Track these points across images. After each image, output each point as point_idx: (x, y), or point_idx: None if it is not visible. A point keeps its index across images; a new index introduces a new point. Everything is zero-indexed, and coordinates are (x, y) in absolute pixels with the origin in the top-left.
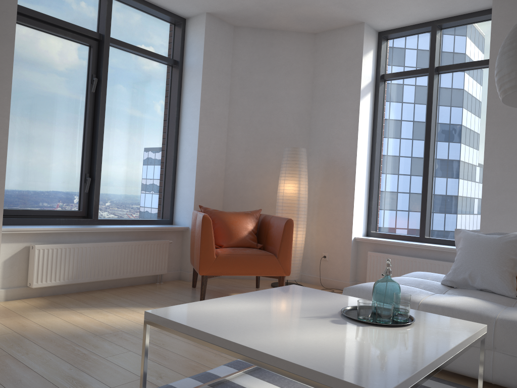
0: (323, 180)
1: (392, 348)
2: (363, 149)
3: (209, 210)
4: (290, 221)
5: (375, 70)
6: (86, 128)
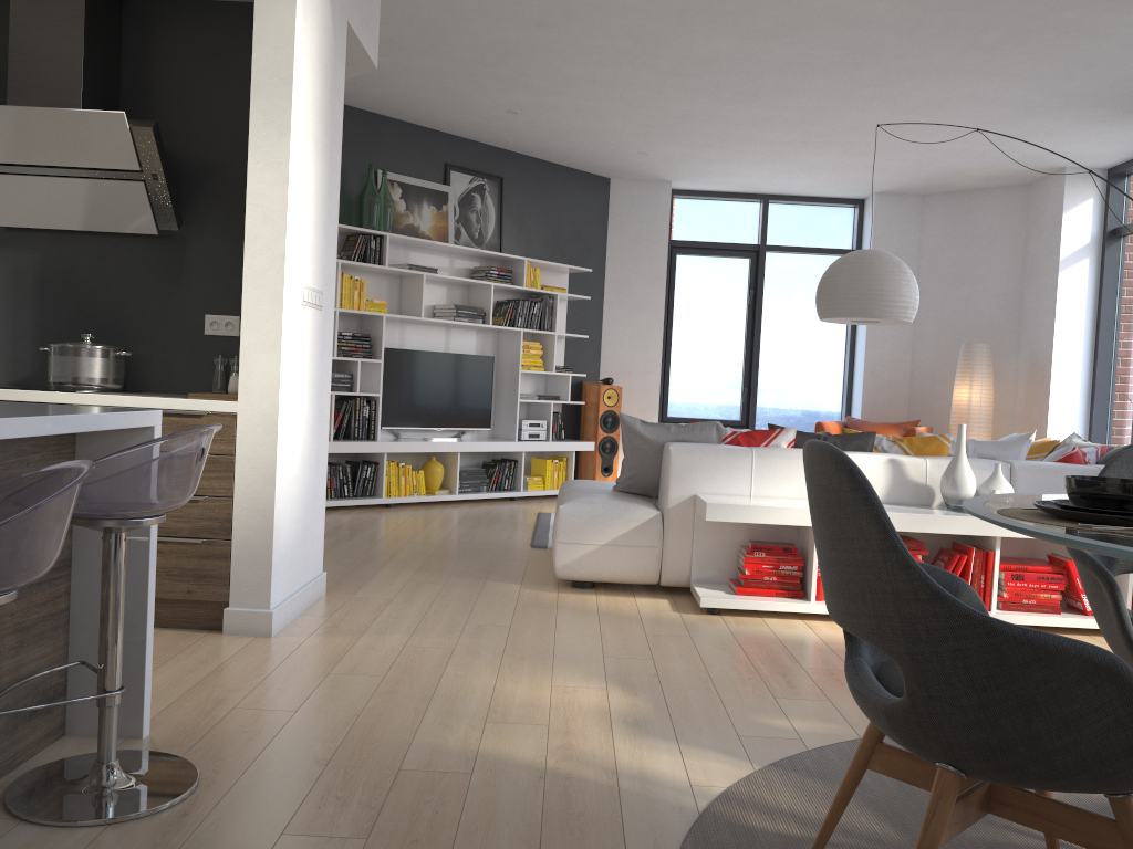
0: (1026, 383)
1: None
2: (1071, 339)
3: (850, 420)
4: (911, 430)
5: (1101, 225)
6: (745, 339)
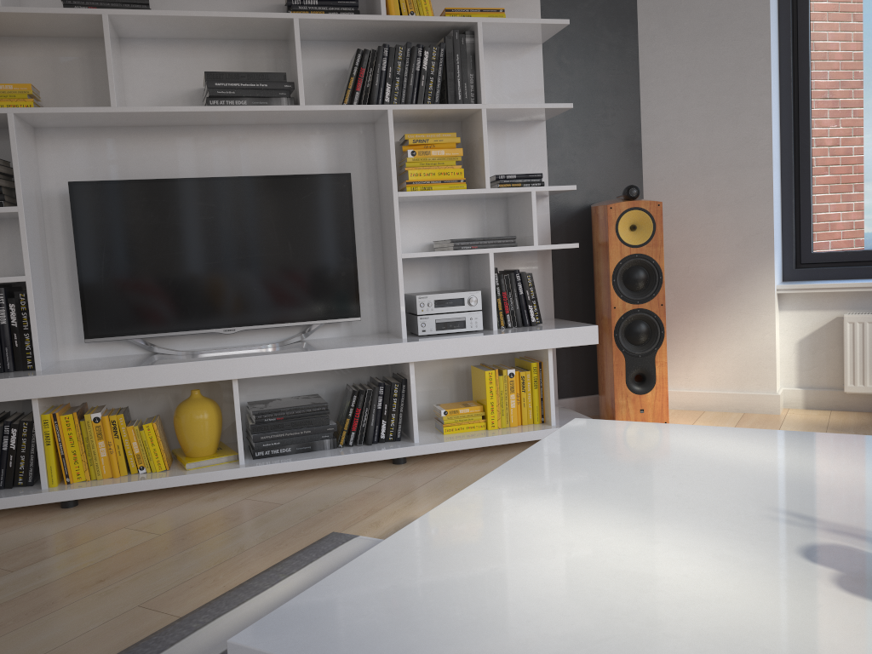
0: None
1: (642, 652)
2: None
3: None
4: None
5: None
6: None
